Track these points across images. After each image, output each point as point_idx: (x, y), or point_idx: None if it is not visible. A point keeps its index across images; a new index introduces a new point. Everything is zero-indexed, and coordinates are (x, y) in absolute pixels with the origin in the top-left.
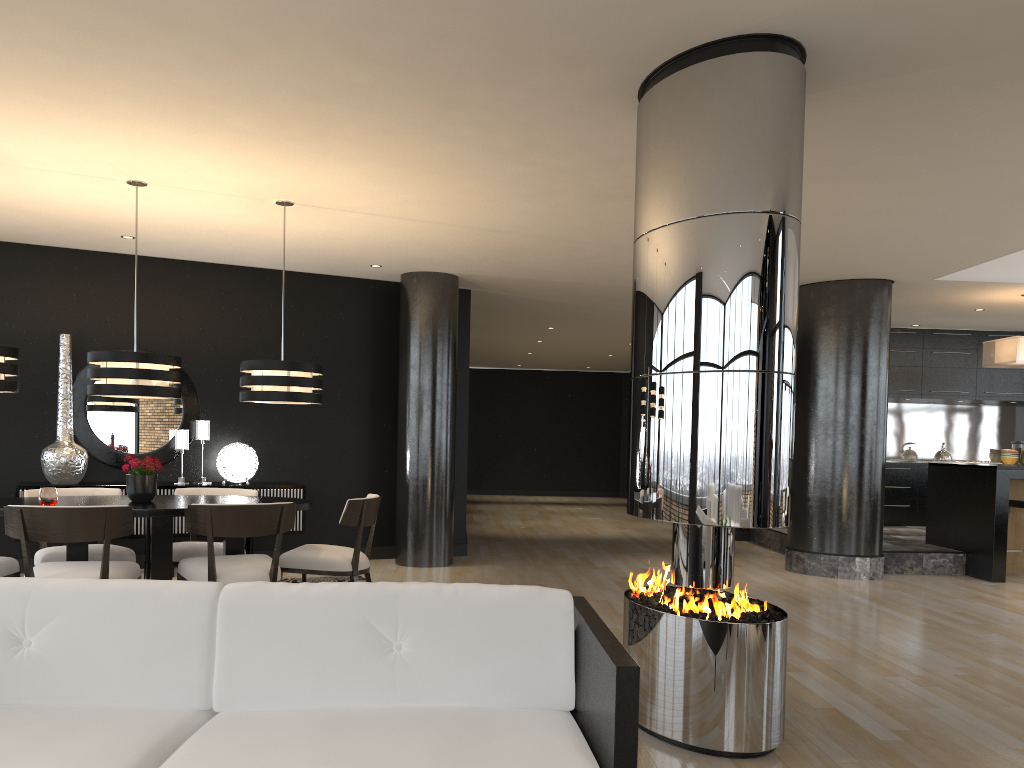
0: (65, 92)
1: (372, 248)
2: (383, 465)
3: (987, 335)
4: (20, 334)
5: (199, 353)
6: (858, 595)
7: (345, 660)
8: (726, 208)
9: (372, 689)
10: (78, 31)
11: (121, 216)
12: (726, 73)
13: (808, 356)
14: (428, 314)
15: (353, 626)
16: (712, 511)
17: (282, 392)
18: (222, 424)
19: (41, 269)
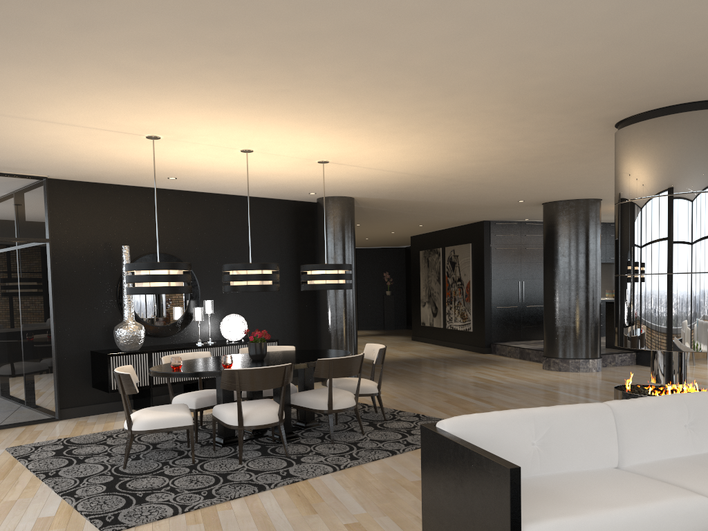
0: (303, 107)
1: (329, 184)
2: (306, 322)
3: (610, 225)
4: (84, 246)
5: (197, 254)
6: (608, 381)
7: (672, 435)
8: (706, 189)
9: (684, 447)
10: (375, 82)
11: (193, 167)
12: (704, 119)
13: (556, 244)
14: (341, 224)
15: (673, 418)
16: (701, 344)
17: (338, 284)
18: (213, 301)
19: (95, 199)
